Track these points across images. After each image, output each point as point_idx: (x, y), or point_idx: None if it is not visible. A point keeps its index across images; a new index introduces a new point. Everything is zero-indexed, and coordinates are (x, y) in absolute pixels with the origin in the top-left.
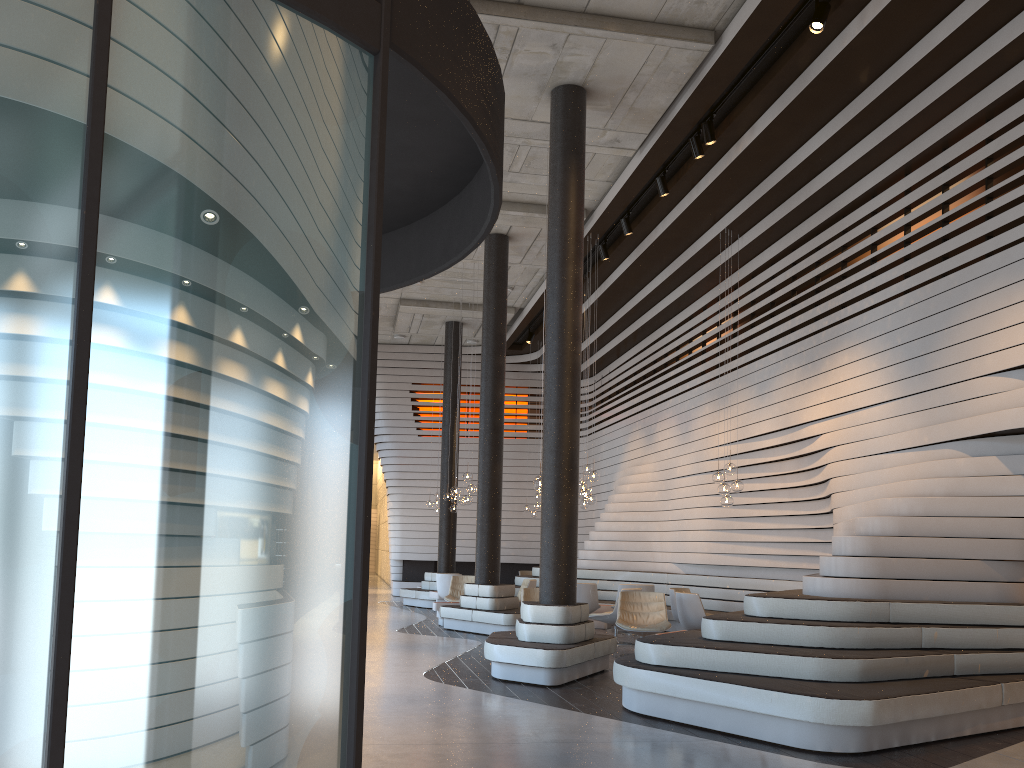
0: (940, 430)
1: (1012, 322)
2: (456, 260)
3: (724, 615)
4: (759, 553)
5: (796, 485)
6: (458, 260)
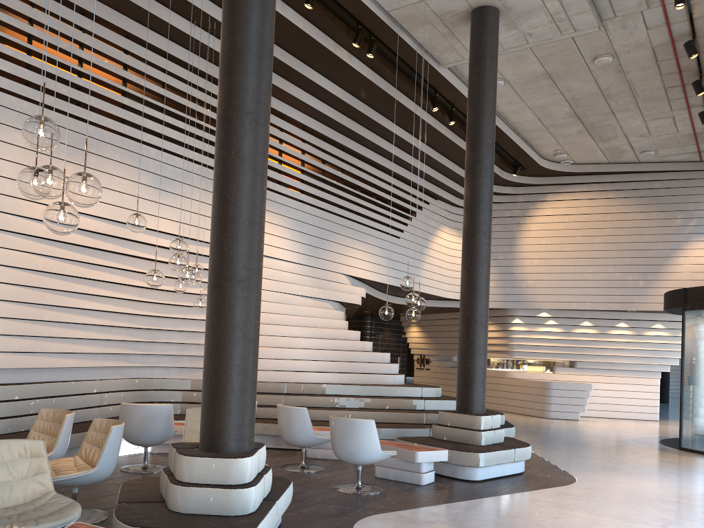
0: (329, 293)
1: (353, 256)
2: (666, 310)
3: (446, 398)
4: (69, 352)
5: (162, 288)
6: (666, 310)
